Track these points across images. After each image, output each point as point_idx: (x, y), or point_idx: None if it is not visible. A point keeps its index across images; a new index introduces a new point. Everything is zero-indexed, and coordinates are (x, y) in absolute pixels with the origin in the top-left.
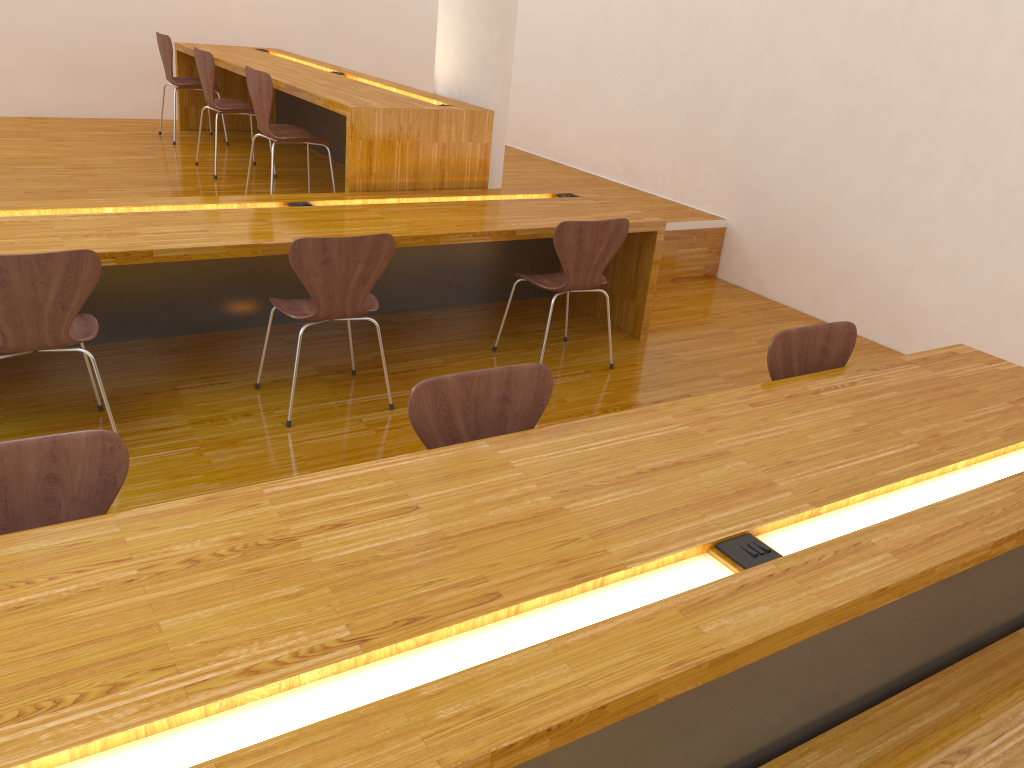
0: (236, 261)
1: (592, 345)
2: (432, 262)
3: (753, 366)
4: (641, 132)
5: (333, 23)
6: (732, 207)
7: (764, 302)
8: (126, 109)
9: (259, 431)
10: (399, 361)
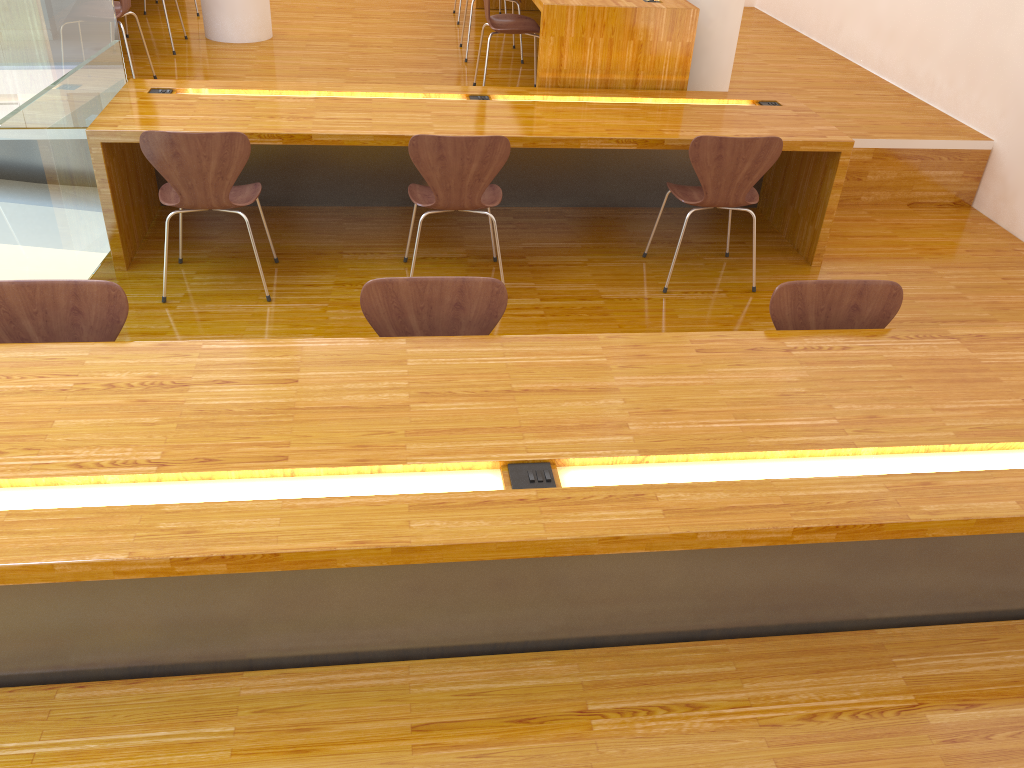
0: None
1: (752, 265)
2: (617, 161)
3: (924, 313)
4: (928, 30)
5: None
6: (1002, 127)
7: (1008, 242)
8: None
9: None
10: (545, 255)
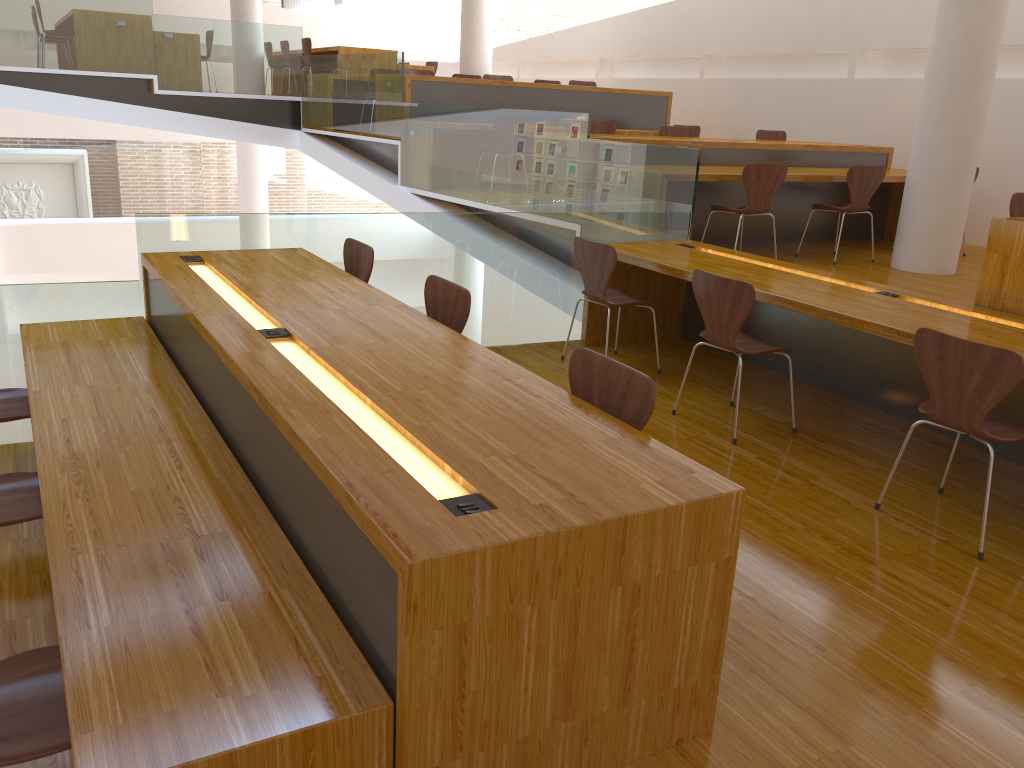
0: (854, 337)
1: None
2: None
3: None
4: None
5: None
6: None
7: None
8: None
9: (659, 407)
10: (848, 449)
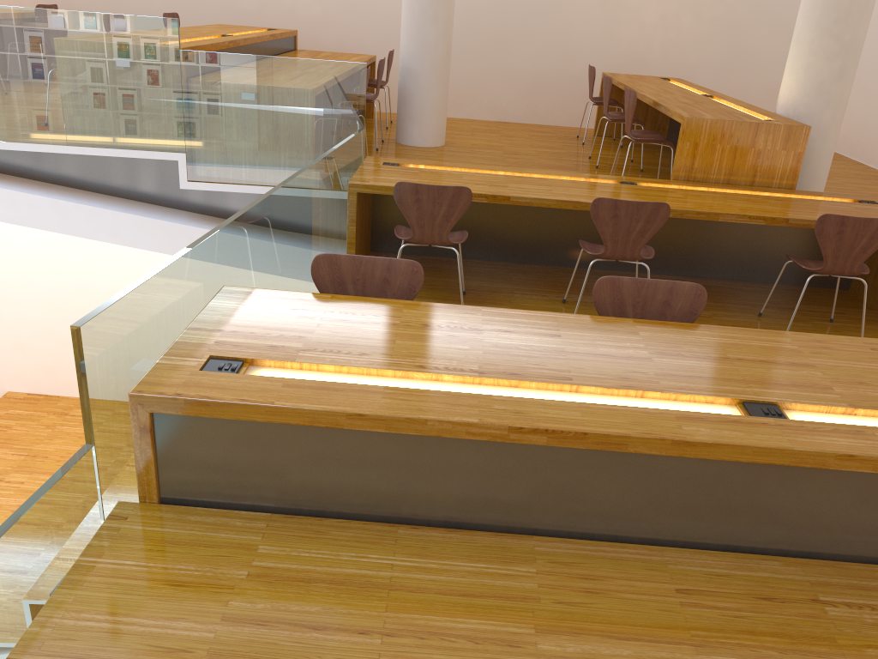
0: (578, 219)
1: (855, 330)
2: (732, 243)
3: None
4: None
5: (733, 59)
6: None
7: None
8: (562, 119)
9: None
10: None
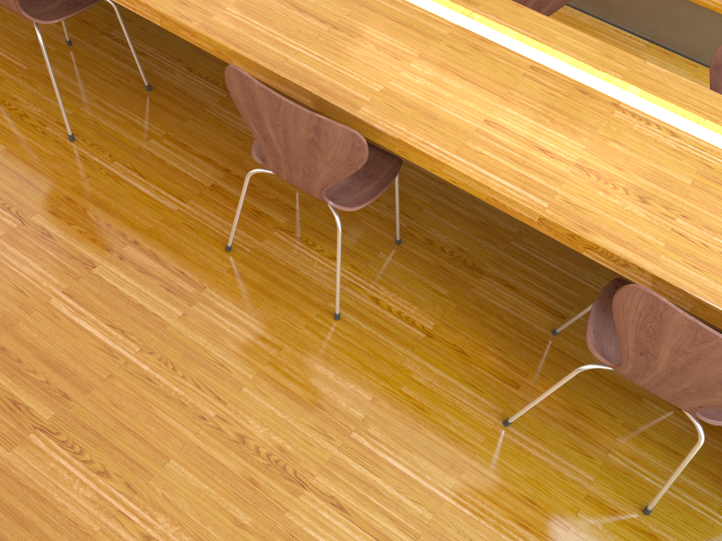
0: None
1: None
2: None
3: None
4: None
5: None
6: None
7: None
8: None
9: None
10: None
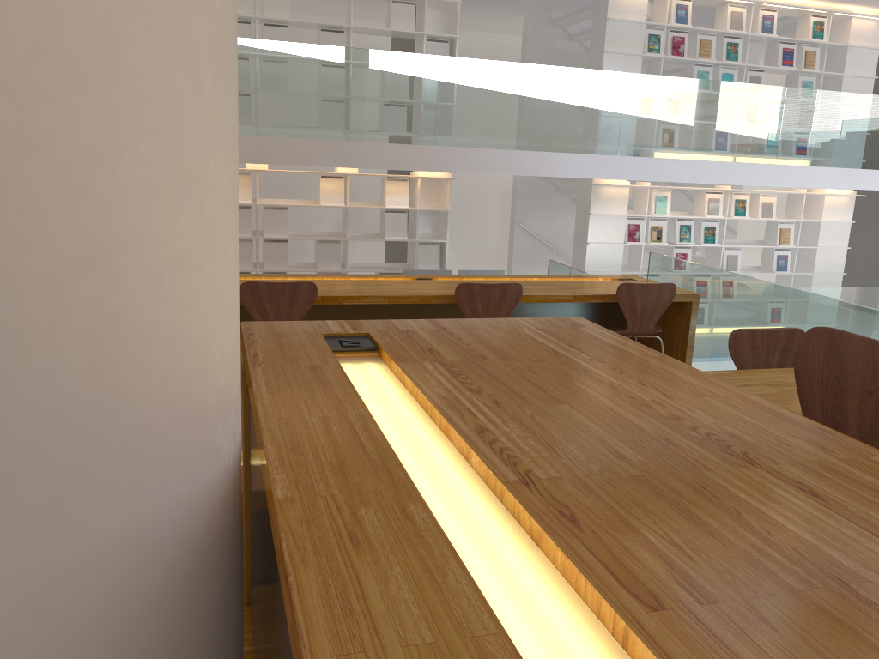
0: None
1: None
2: None
3: None
4: None
5: None
6: None
7: None
8: None
9: None
10: None
